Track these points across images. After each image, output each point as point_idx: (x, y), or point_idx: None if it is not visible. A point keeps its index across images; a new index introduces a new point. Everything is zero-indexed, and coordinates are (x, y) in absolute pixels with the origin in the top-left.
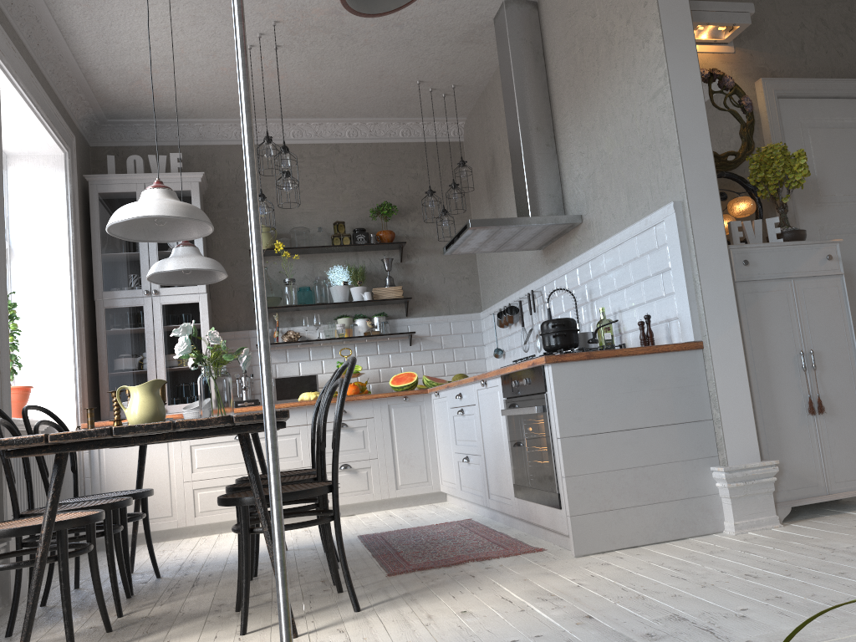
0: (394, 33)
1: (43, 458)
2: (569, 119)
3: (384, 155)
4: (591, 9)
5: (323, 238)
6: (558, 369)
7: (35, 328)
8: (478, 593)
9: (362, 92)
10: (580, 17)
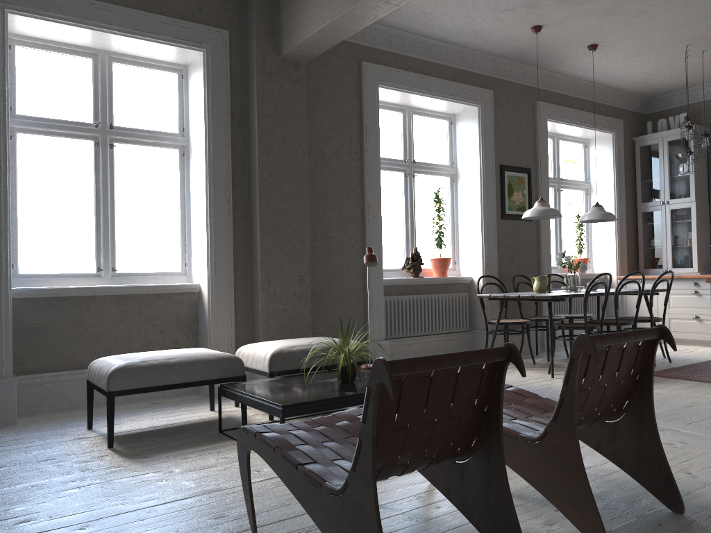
0: None
1: None
2: None
3: None
4: None
5: None
6: None
7: (599, 227)
8: None
9: None
10: None
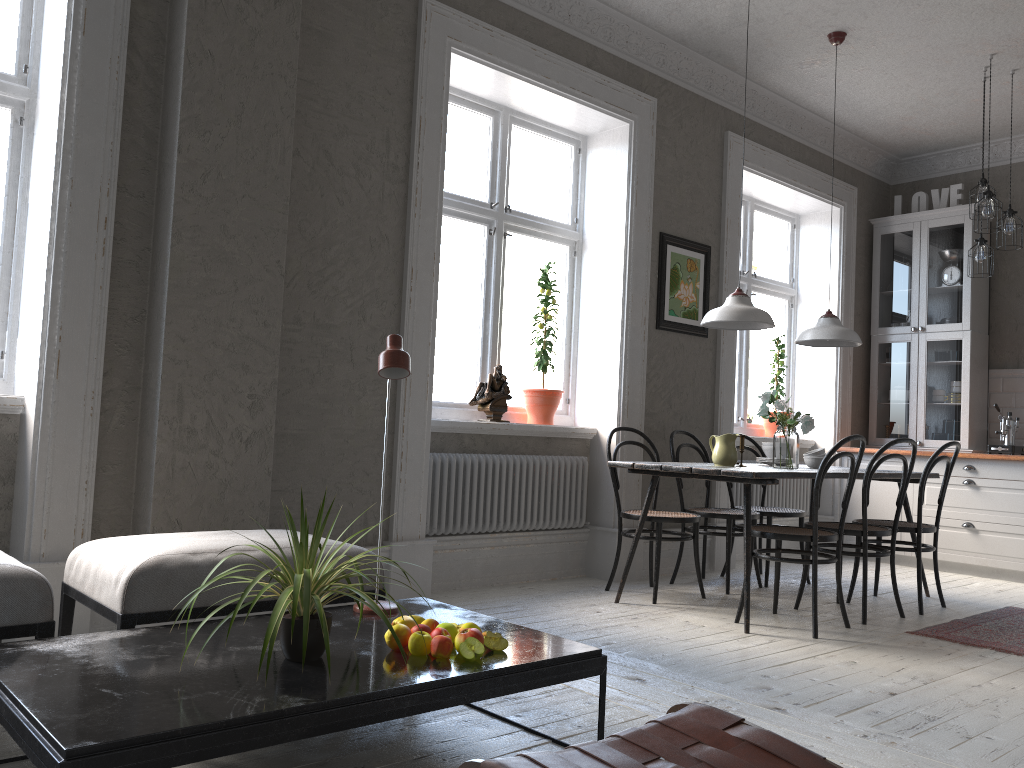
0: None
1: None
2: None
3: None
4: None
5: None
6: None
7: (809, 362)
8: (904, 660)
9: None
10: None
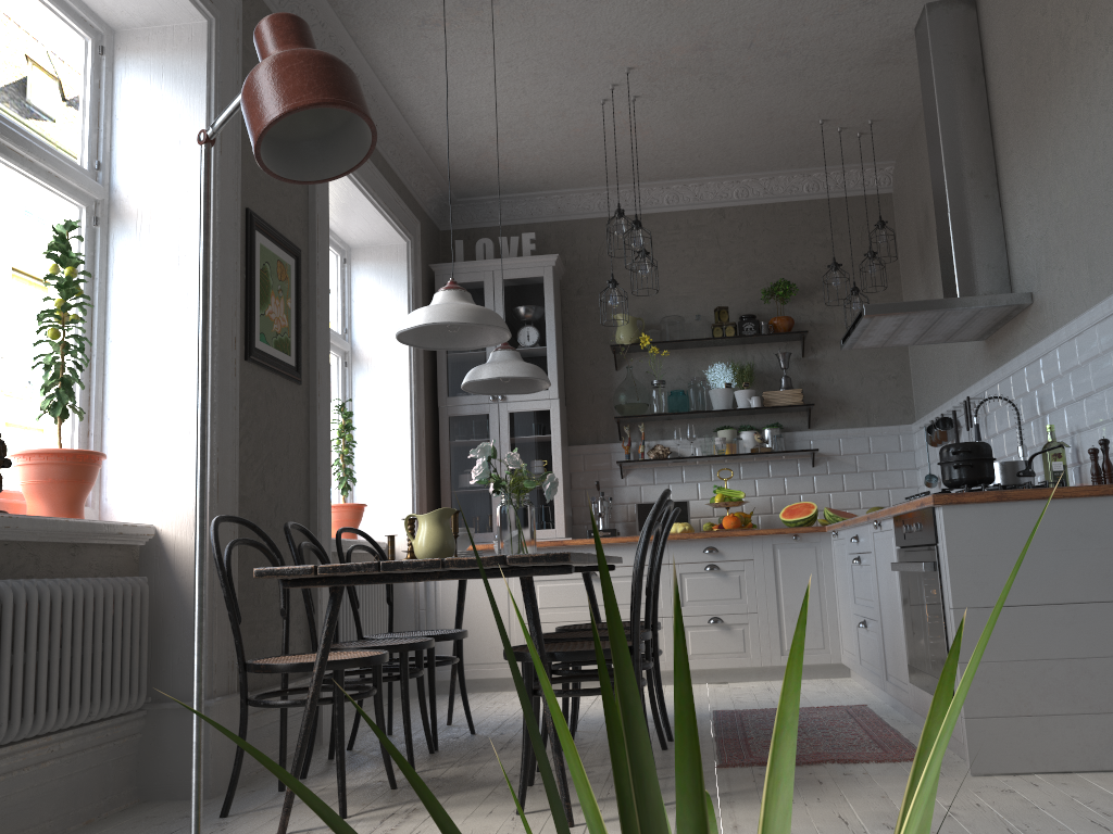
0: (779, 64)
1: (354, 587)
2: (1015, 158)
3: (783, 218)
4: (1040, 3)
5: (702, 329)
6: (953, 513)
7: (374, 438)
8: (813, 805)
9: (748, 141)
10: (1027, 15)
